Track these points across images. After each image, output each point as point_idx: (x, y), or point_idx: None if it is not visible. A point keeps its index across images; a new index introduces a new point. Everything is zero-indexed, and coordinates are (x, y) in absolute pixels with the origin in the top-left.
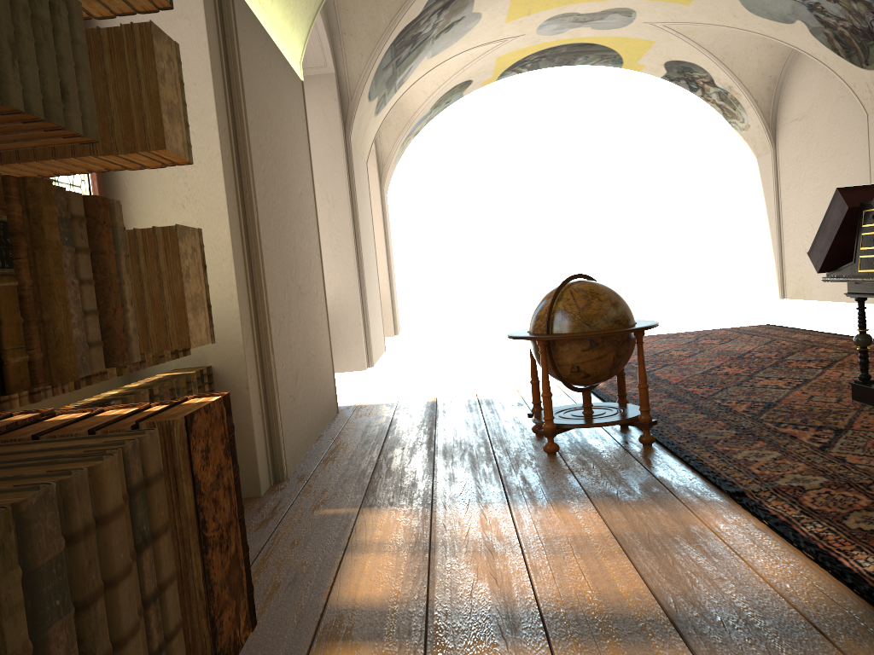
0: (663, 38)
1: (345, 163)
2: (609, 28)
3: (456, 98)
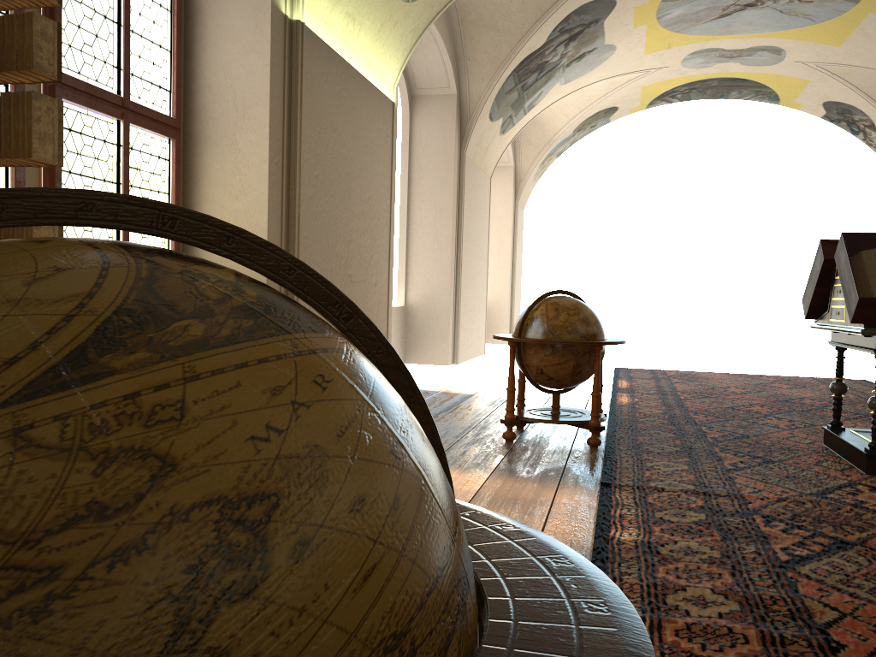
0: (818, 78)
1: (455, 176)
2: (760, 65)
3: (602, 123)
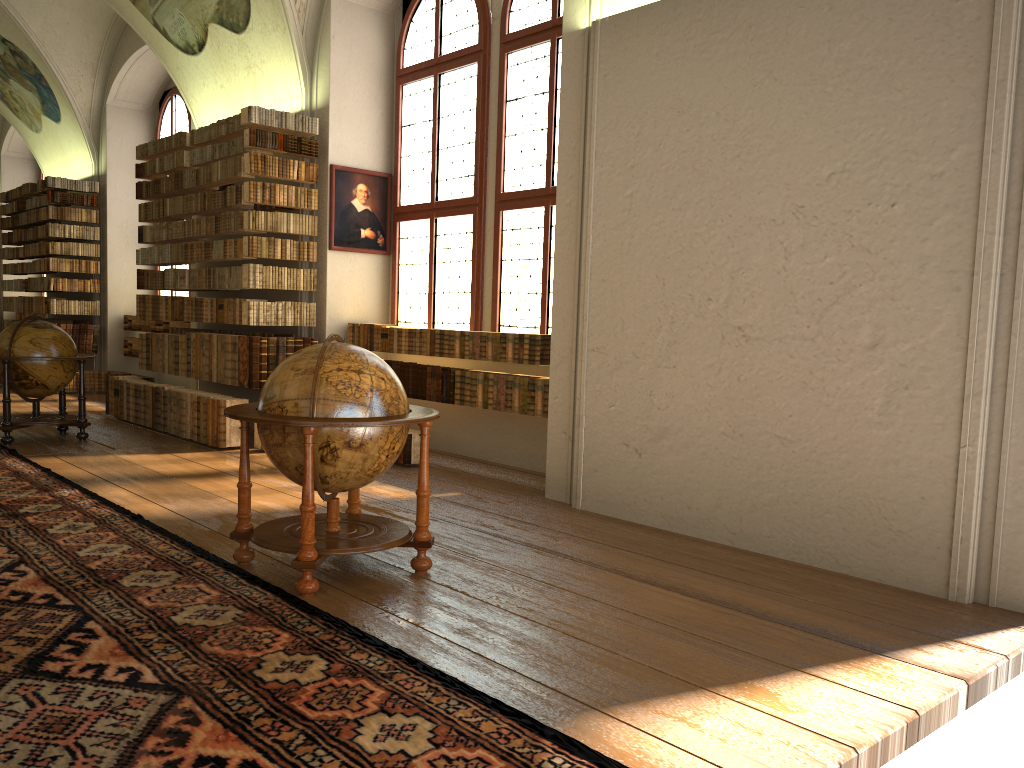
0: None
1: None
2: None
3: None
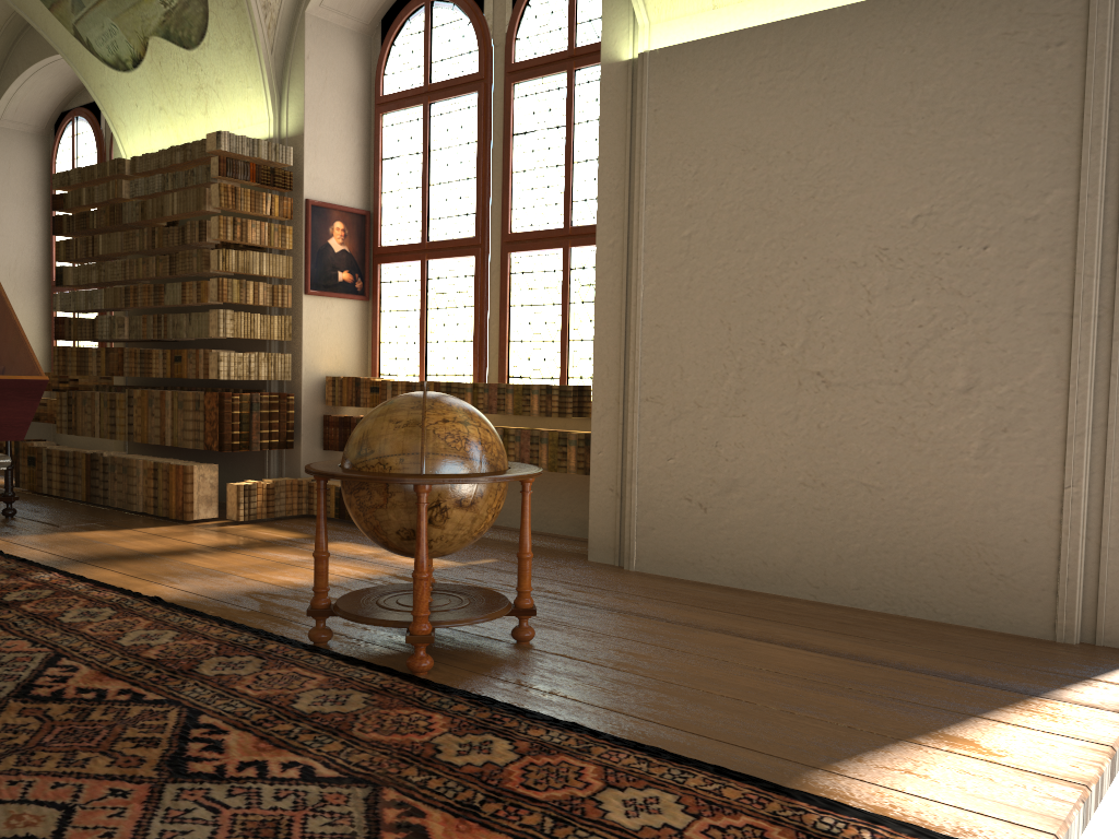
0: None
1: None
2: None
3: None
